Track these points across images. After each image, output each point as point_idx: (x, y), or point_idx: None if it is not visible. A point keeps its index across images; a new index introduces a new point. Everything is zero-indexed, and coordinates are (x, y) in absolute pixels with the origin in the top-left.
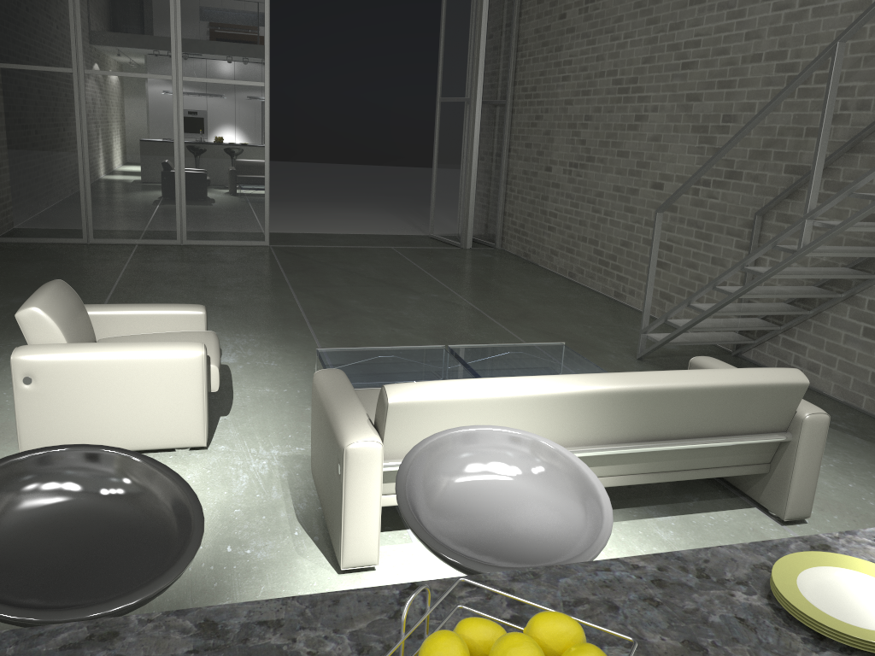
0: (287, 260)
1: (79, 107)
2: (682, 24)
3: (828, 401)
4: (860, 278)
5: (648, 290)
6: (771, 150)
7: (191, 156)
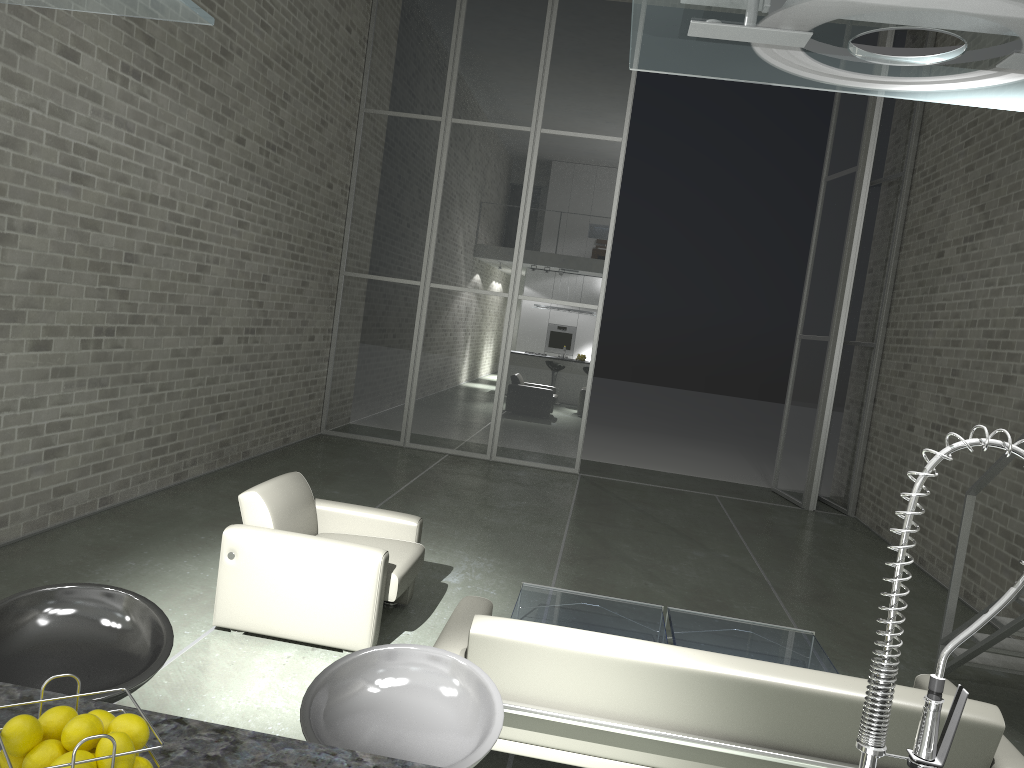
0: (586, 491)
1: (420, 317)
2: None
3: None
4: None
5: (951, 590)
6: None
7: (514, 372)
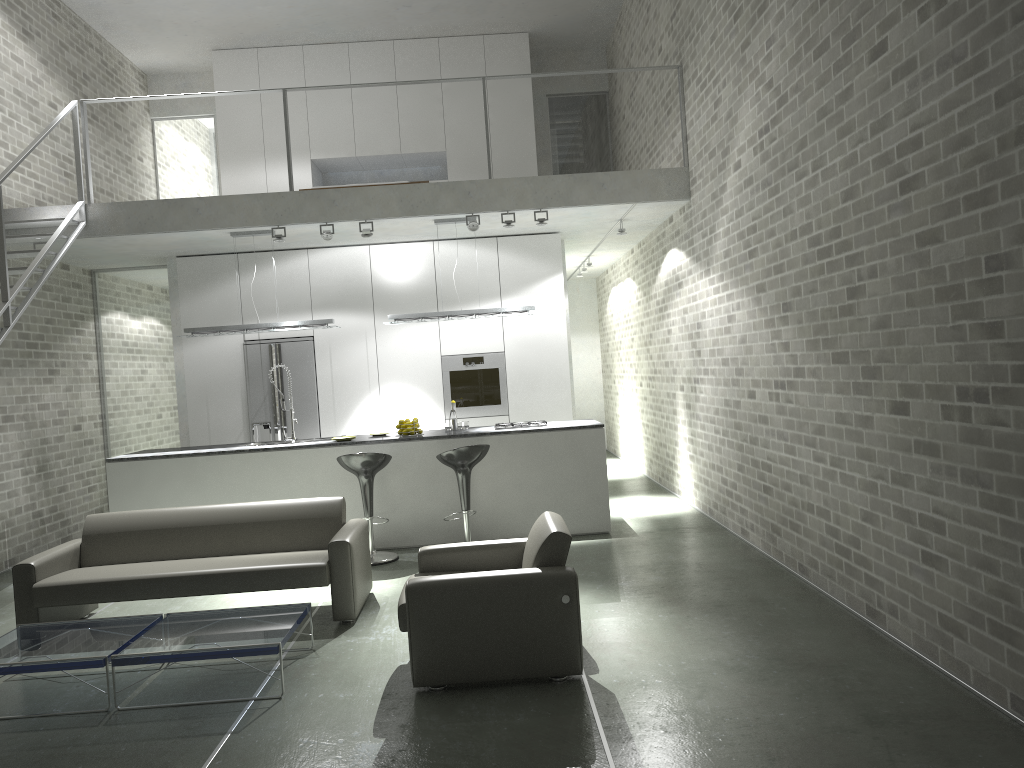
0: None
1: None
2: None
3: None
4: None
5: None
6: None
7: None
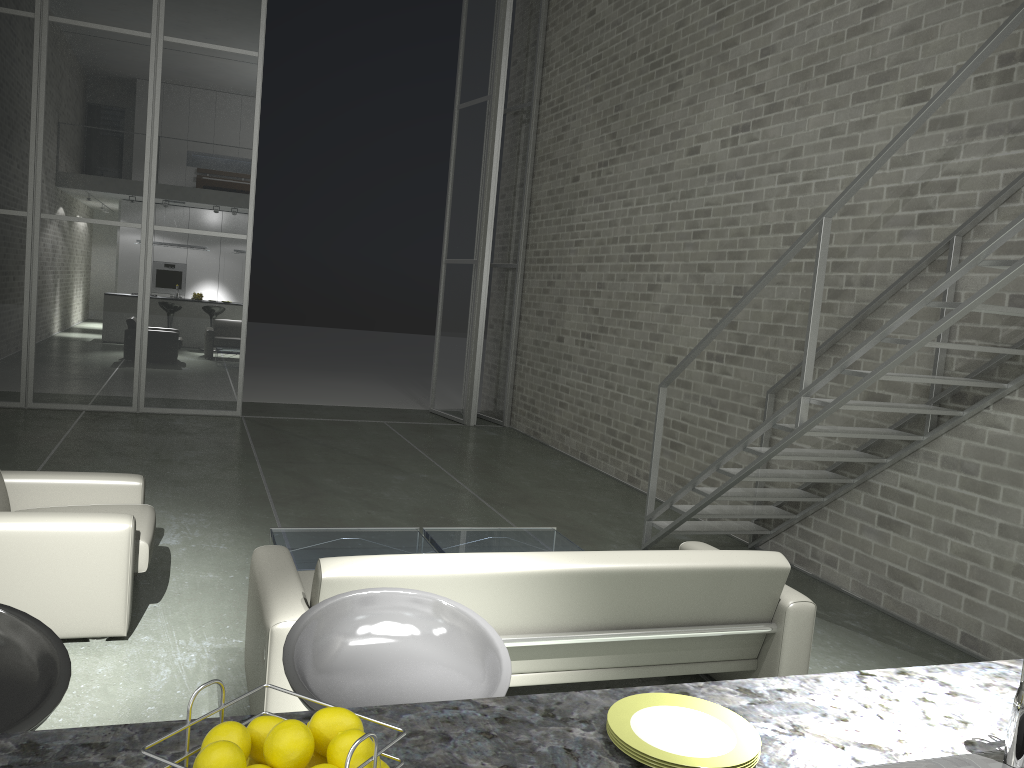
0: (259, 432)
1: (31, 254)
2: (693, 192)
3: (846, 599)
4: (868, 461)
5: (652, 472)
6: (781, 325)
7: (157, 313)
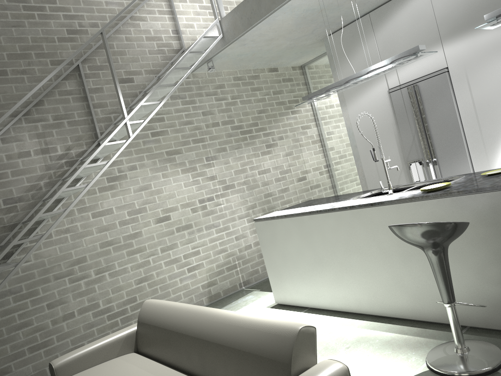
0: None
1: None
2: None
3: None
4: None
5: None
6: None
7: None
